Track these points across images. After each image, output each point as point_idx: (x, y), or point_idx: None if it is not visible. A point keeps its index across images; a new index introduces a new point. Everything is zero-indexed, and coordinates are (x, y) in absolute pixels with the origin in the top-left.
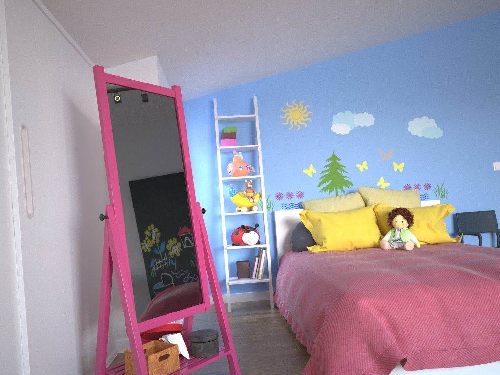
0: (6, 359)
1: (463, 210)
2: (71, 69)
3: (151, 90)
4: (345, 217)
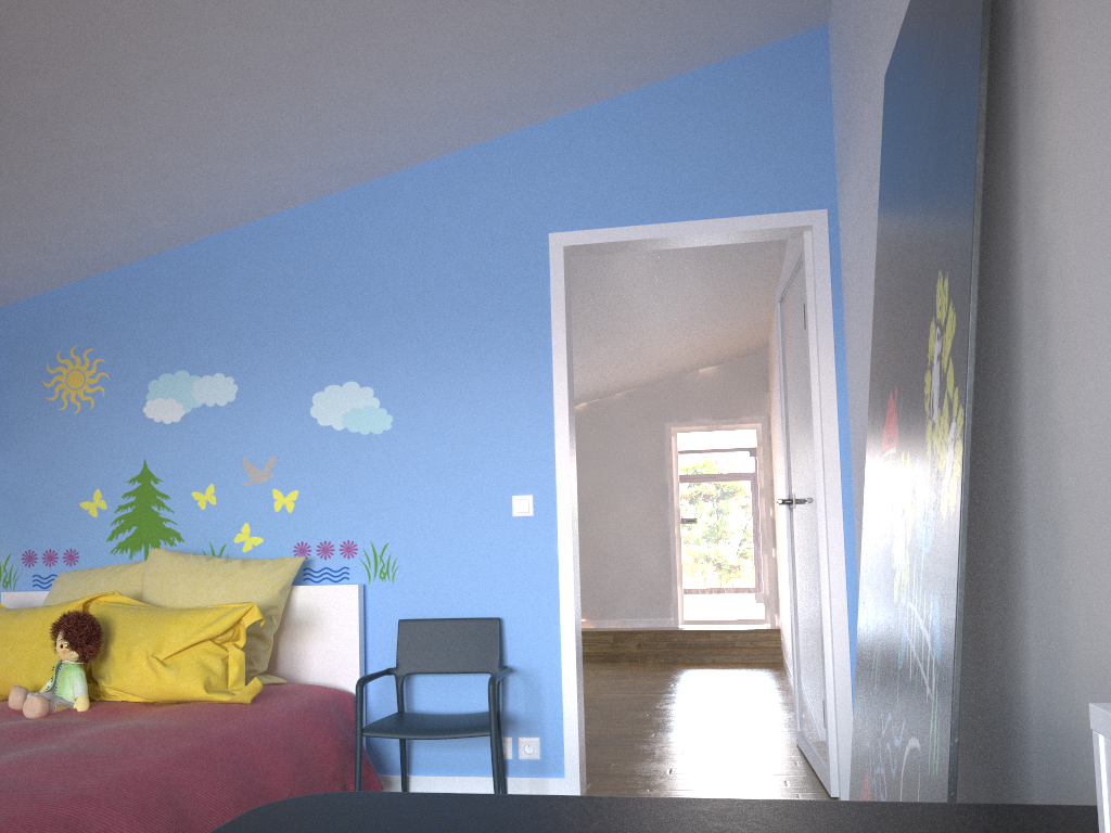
0: None
1: (431, 613)
2: None
3: None
4: (4, 624)
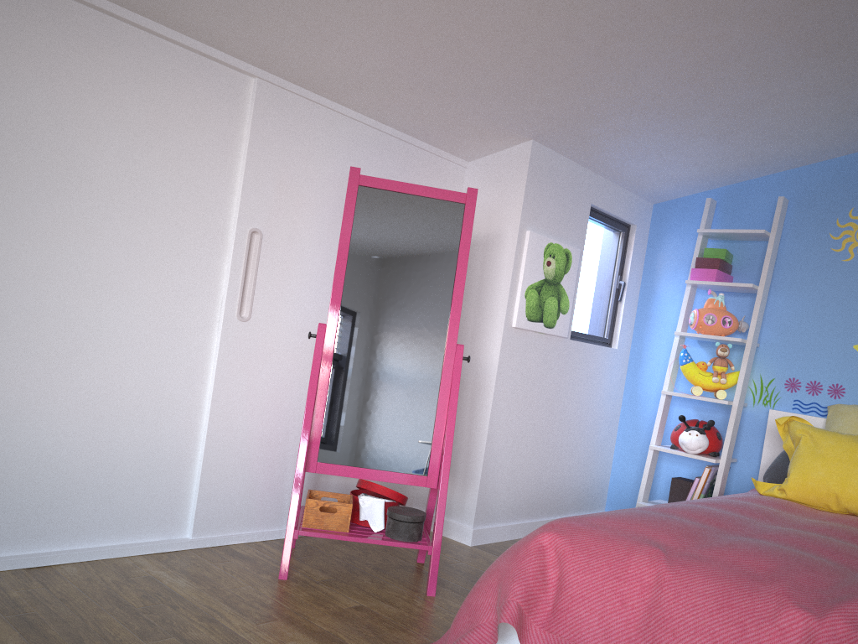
0: (174, 439)
1: None
2: (385, 165)
3: (424, 194)
4: (847, 447)
